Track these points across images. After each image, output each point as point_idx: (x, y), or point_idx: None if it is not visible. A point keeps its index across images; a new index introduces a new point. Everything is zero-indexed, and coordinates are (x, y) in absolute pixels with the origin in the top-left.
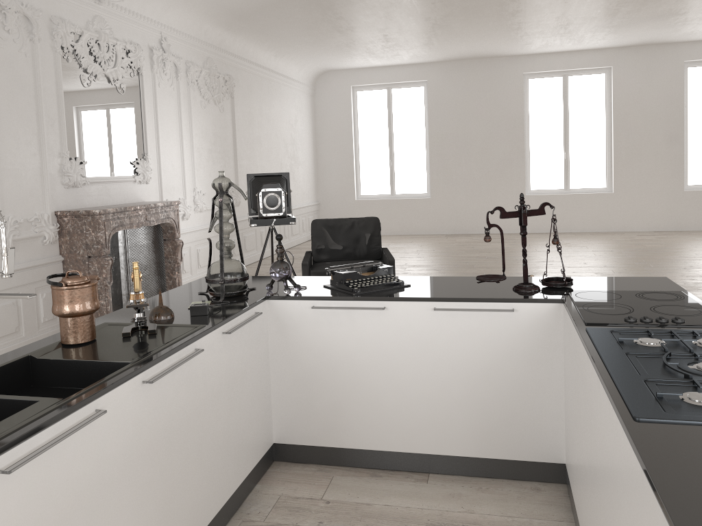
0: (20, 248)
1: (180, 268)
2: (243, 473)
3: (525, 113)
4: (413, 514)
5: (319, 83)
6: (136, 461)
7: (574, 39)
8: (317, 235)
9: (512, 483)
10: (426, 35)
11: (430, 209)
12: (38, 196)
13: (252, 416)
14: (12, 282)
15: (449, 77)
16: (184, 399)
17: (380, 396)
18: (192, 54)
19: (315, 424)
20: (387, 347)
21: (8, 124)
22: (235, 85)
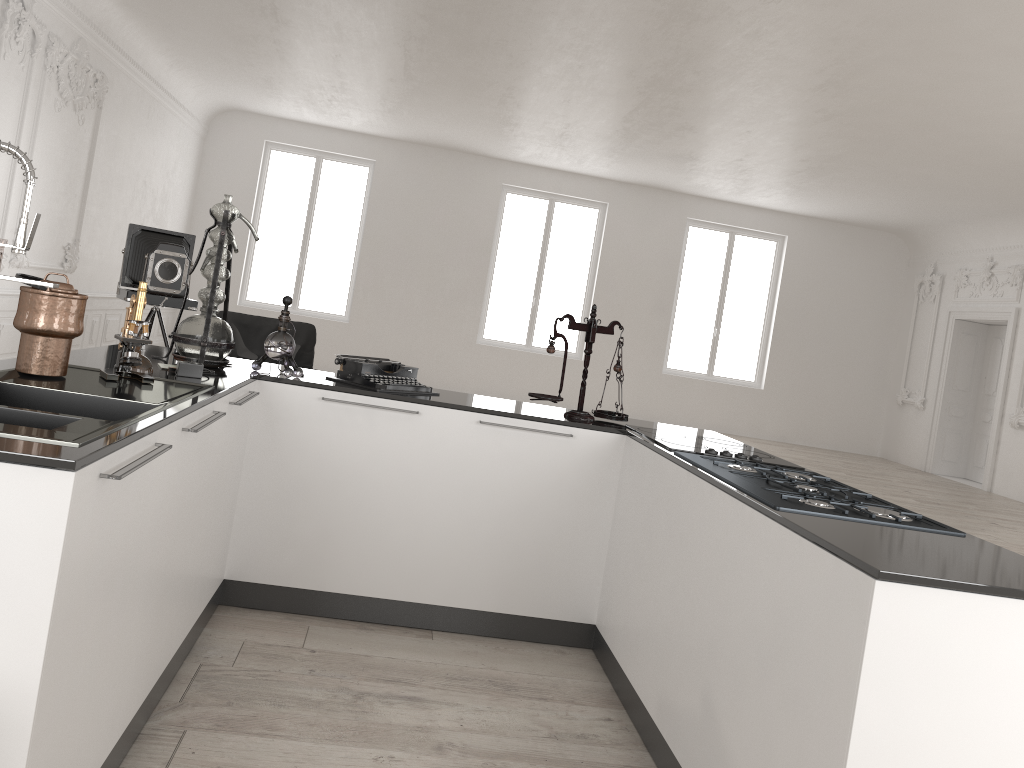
0: None
1: None
2: (202, 604)
3: (495, 236)
4: (426, 667)
5: (218, 123)
6: (159, 532)
7: (575, 157)
8: None
9: (532, 645)
10: (399, 99)
11: (346, 338)
12: None
13: (221, 530)
14: None
15: (406, 164)
16: (195, 473)
17: (389, 525)
18: (61, 26)
19: (291, 557)
20: (411, 463)
21: None
22: (107, 91)
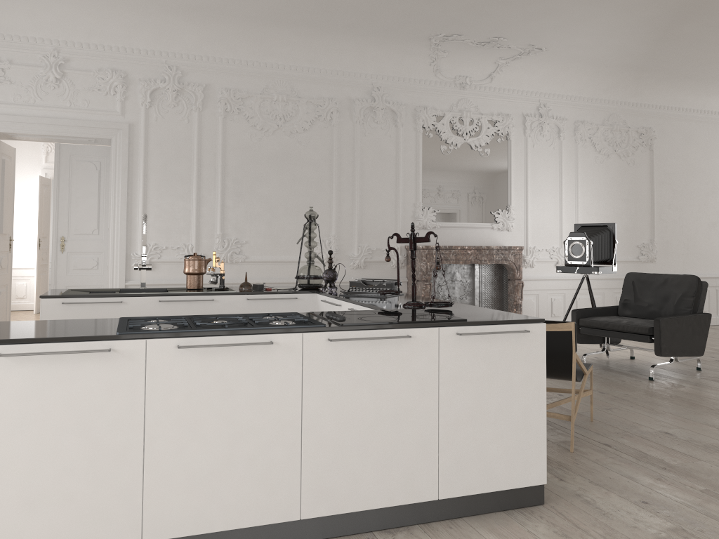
0: (372, 267)
1: (520, 306)
2: None
3: None
4: None
5: None
6: None
7: None
8: (626, 288)
9: None
10: None
11: None
12: (390, 233)
13: None
14: None
15: None
16: None
17: None
18: (586, 113)
19: None
20: None
21: (371, 184)
22: (659, 137)
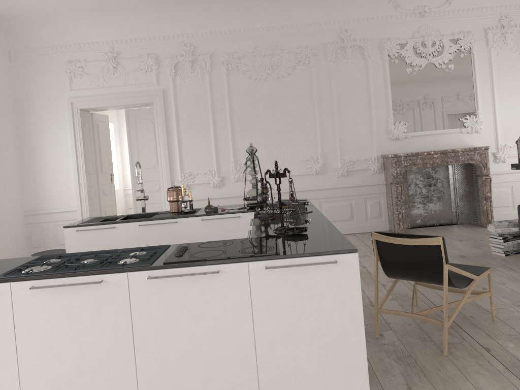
0: (354, 175)
1: (490, 198)
2: None
3: None
4: None
5: None
6: None
7: None
8: None
9: None
10: None
11: None
12: (368, 146)
13: None
14: (347, 193)
15: None
16: (167, 239)
17: None
18: None
19: None
20: None
21: (347, 108)
22: None
